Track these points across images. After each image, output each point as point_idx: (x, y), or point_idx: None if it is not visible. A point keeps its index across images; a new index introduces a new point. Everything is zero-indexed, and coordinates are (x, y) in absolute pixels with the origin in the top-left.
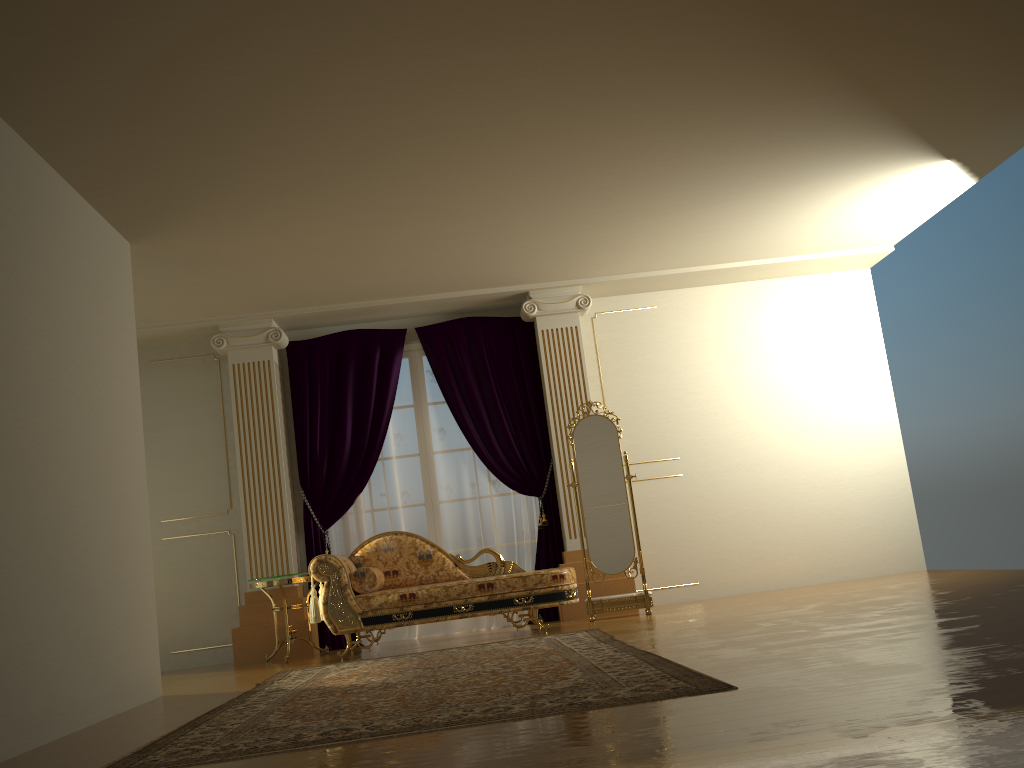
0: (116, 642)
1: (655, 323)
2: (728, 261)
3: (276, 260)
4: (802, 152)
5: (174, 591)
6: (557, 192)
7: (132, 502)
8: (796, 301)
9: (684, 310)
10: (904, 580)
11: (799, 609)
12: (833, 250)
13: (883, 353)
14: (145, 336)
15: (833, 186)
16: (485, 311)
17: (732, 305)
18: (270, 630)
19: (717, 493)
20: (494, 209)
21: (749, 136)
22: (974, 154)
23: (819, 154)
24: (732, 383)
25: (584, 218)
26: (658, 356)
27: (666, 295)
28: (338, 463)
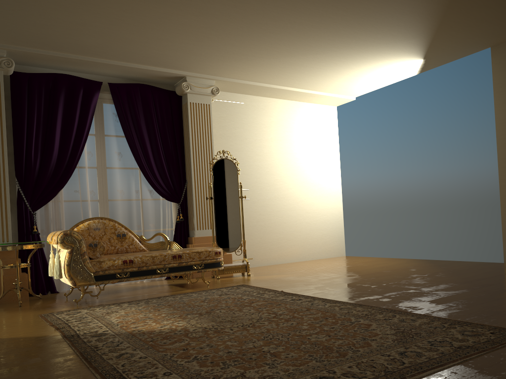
0: None
1: (242, 112)
2: (290, 86)
3: (50, 3)
4: (386, 34)
5: None
6: (266, 15)
7: None
8: (306, 115)
9: (257, 108)
10: (356, 261)
11: (354, 276)
12: (333, 93)
13: (338, 149)
14: None
15: (373, 58)
16: (150, 83)
17: (279, 111)
18: None
19: (264, 211)
20: (224, 14)
21: (380, 15)
22: (433, 60)
23: (390, 38)
24: (276, 153)
25: (260, 38)
26: (242, 131)
27: (249, 98)
28: (48, 166)
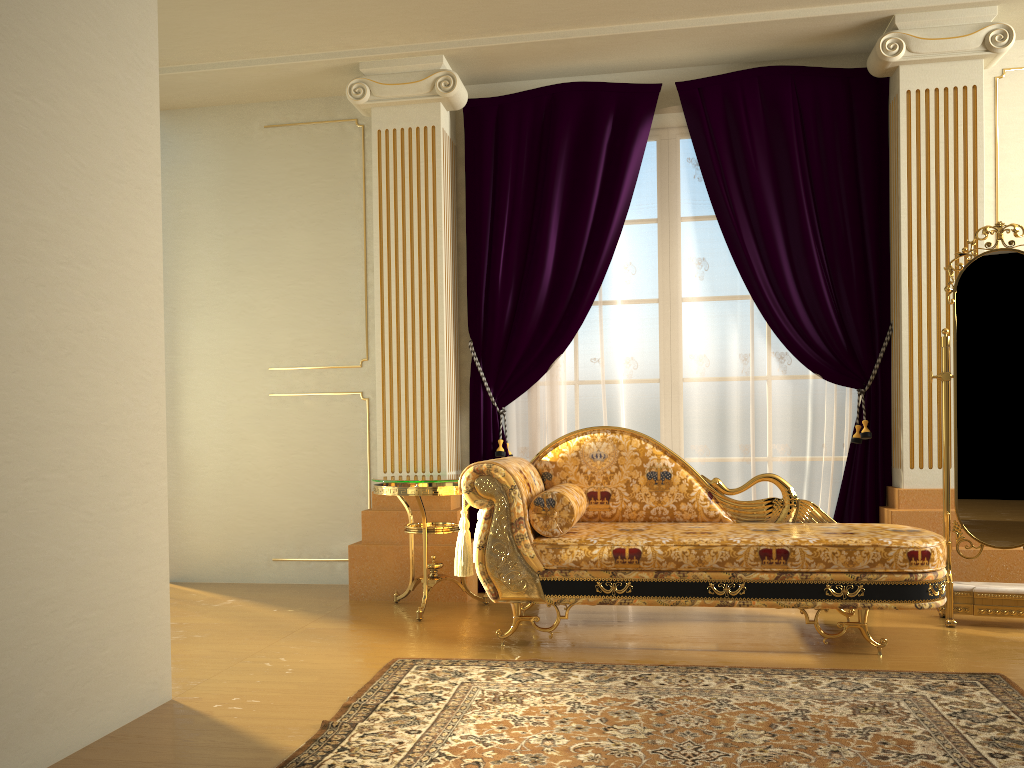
0: (32, 632)
1: None
2: None
3: None
4: None
5: (281, 473)
6: None
7: (114, 342)
8: None
9: None
10: None
11: None
12: None
13: None
14: (253, 80)
15: None
16: (799, 61)
17: None
18: (404, 555)
19: None
20: None
21: None
22: None
23: None
24: None
25: None
26: None
27: None
28: (529, 304)
